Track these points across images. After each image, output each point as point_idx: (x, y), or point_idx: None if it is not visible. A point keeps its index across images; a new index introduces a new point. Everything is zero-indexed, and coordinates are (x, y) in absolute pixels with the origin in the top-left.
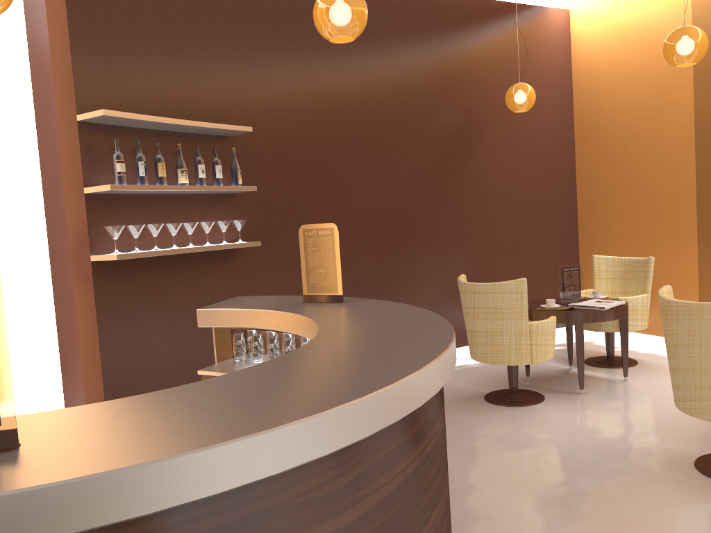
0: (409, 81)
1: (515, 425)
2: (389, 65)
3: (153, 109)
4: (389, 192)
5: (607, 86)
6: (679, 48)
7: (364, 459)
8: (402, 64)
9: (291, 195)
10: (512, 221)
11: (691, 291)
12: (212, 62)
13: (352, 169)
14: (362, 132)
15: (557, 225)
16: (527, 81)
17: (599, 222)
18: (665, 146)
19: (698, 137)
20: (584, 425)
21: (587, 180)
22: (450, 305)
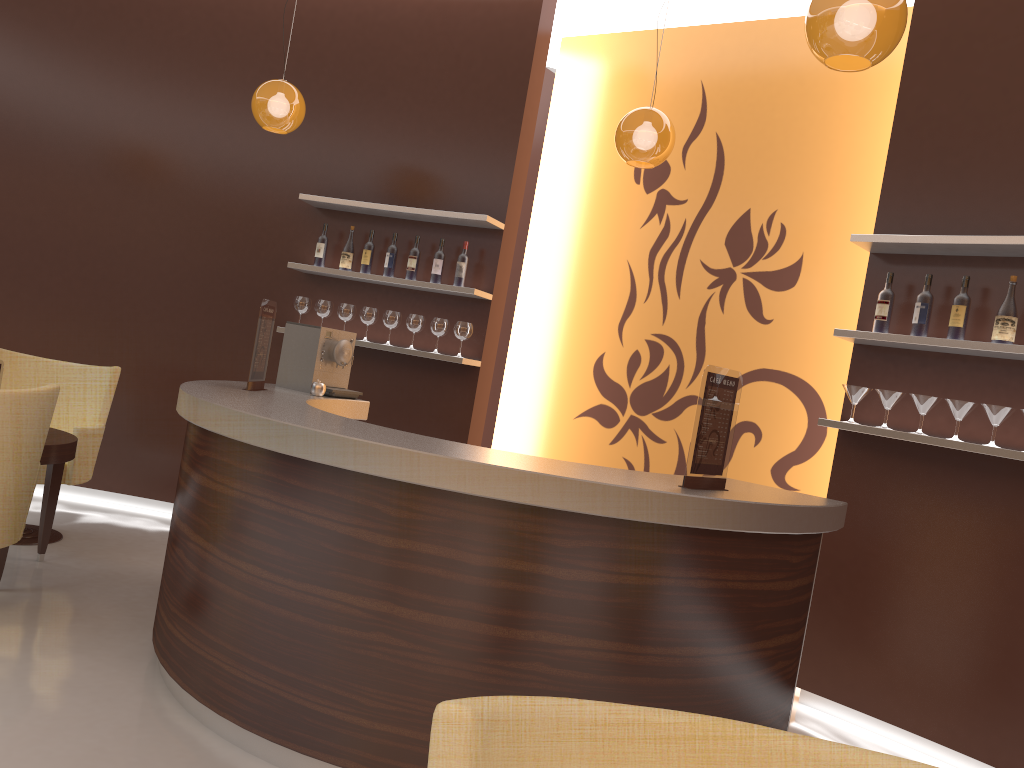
0: None
1: None
2: None
3: (1006, 225)
4: None
5: None
6: None
7: (209, 449)
8: None
9: None
10: None
11: None
12: None
13: None
14: None
15: None
16: None
17: None
18: None
19: None
20: None
21: None
22: None
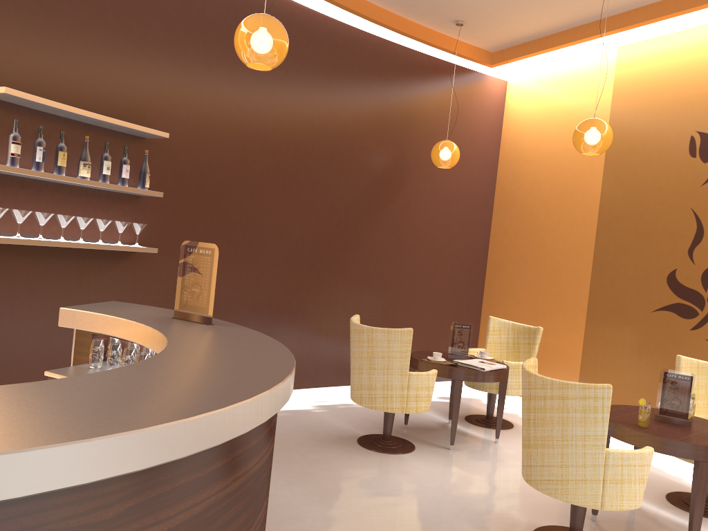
0: (342, 118)
1: (377, 471)
2: (324, 99)
3: (66, 96)
4: (304, 222)
5: (530, 159)
6: (586, 138)
7: (140, 492)
8: (338, 101)
9: (201, 207)
10: (421, 270)
11: (574, 365)
12: (141, 61)
13: (270, 193)
14: (286, 158)
15: (464, 282)
16: (457, 140)
17: (504, 285)
18: (571, 224)
19: (600, 222)
20: (443, 481)
21: (499, 244)
22: (347, 343)
